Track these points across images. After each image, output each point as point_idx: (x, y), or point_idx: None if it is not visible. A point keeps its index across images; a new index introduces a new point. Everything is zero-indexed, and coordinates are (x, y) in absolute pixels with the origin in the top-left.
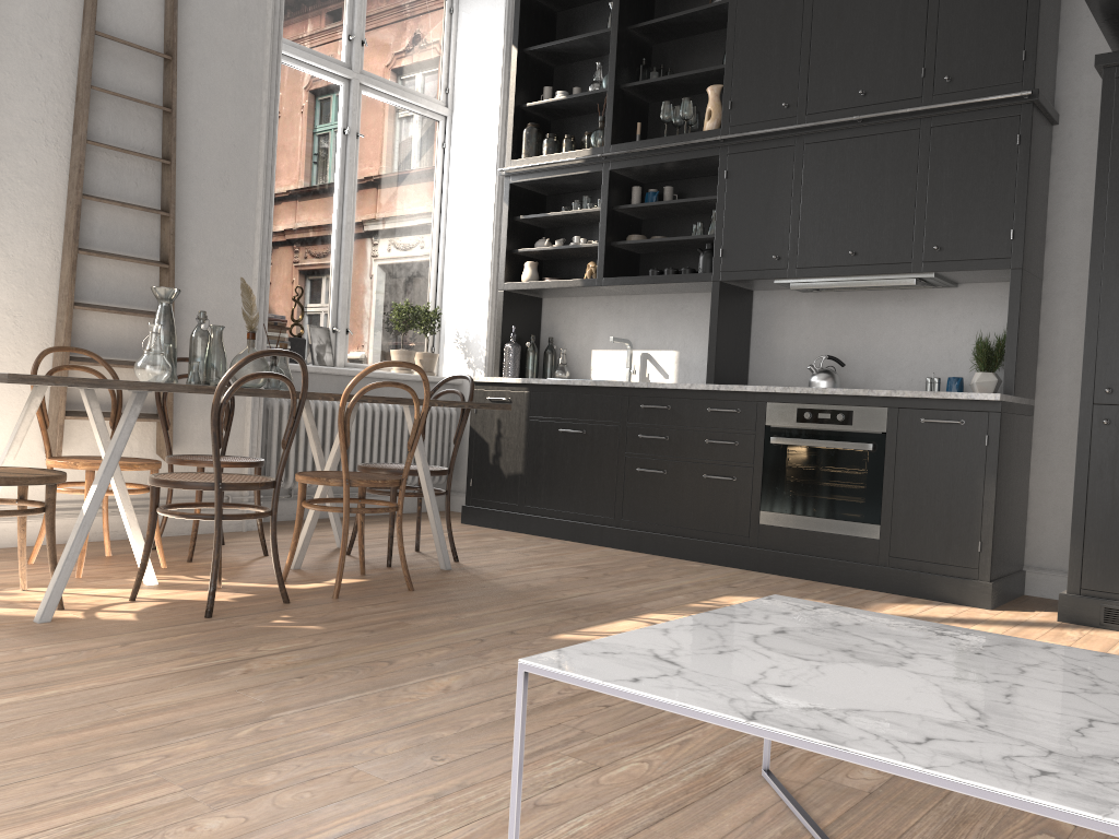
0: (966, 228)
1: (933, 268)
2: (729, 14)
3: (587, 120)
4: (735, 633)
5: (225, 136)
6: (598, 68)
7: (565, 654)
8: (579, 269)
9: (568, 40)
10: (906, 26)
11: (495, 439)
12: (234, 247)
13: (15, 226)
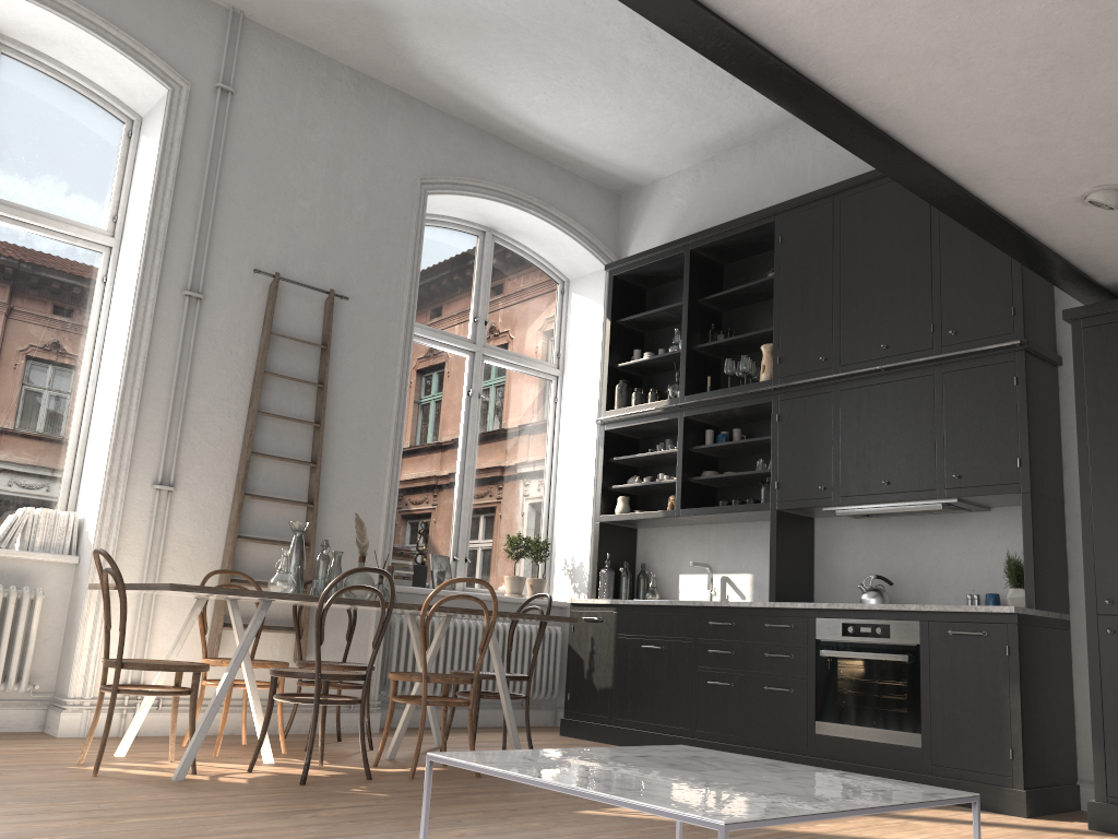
0: (979, 458)
1: (955, 493)
2: (774, 287)
3: (671, 375)
4: (605, 754)
5: (365, 402)
6: (676, 333)
7: (462, 752)
8: (667, 502)
9: (651, 312)
10: (915, 291)
11: (589, 655)
12: (367, 489)
13: (200, 477)
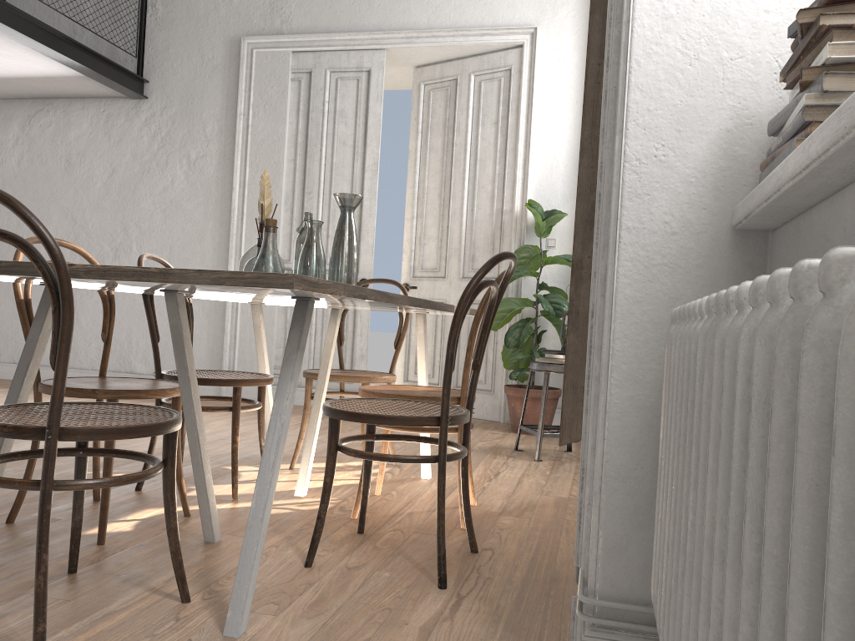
0: None
1: None
2: None
3: None
4: None
5: None
6: None
7: None
8: None
9: None
10: None
11: None
12: None
13: None
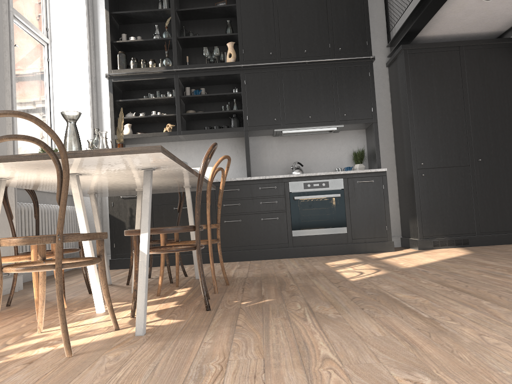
0: (355, 107)
1: (344, 122)
2: (237, 11)
3: (144, 54)
4: None
5: None
6: (157, 27)
7: None
8: (149, 129)
9: (141, 11)
10: (320, 27)
11: (129, 219)
12: None
13: None
